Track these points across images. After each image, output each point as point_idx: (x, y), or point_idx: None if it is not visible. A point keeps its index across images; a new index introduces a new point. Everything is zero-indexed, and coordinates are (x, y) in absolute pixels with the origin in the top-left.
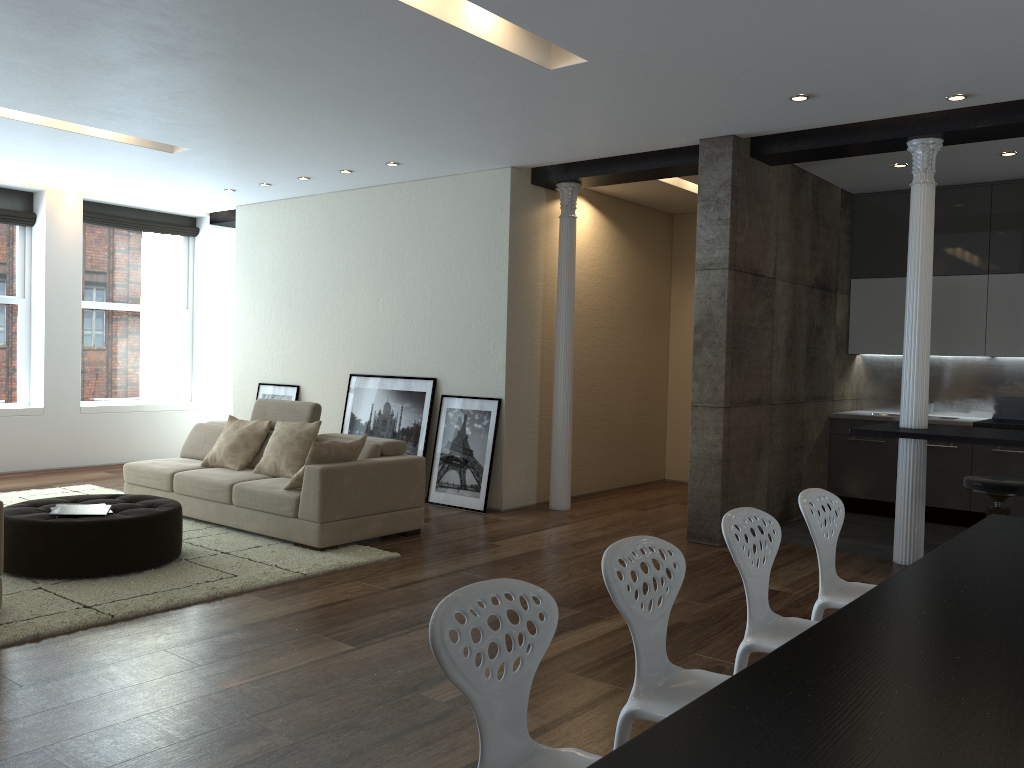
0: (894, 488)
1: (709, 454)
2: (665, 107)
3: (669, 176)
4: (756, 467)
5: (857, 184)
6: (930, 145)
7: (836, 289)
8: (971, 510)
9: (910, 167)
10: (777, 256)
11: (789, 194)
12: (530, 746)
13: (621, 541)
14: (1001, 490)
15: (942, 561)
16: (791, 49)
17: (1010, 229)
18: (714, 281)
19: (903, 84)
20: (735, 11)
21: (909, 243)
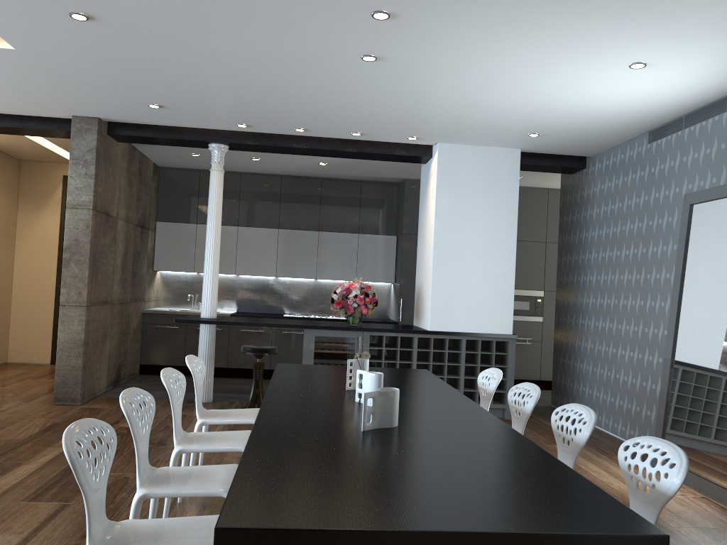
0: (184, 357)
1: (74, 339)
2: (58, 91)
3: (39, 135)
4: (103, 347)
5: (165, 161)
6: (222, 148)
7: (149, 227)
8: (228, 367)
9: (200, 157)
10: (119, 203)
11: (127, 162)
12: (108, 522)
13: (125, 391)
14: (262, 352)
15: (279, 387)
16: (163, 79)
17: (250, 201)
18: (81, 217)
19: (218, 112)
20: (140, 50)
21: (209, 205)
